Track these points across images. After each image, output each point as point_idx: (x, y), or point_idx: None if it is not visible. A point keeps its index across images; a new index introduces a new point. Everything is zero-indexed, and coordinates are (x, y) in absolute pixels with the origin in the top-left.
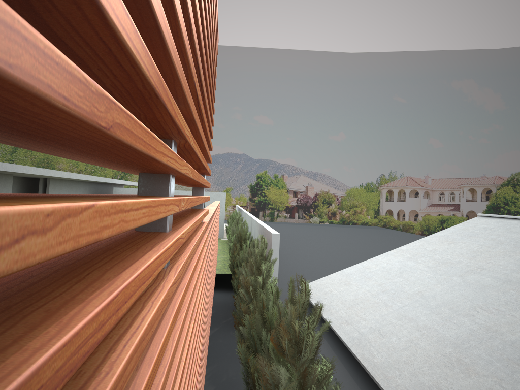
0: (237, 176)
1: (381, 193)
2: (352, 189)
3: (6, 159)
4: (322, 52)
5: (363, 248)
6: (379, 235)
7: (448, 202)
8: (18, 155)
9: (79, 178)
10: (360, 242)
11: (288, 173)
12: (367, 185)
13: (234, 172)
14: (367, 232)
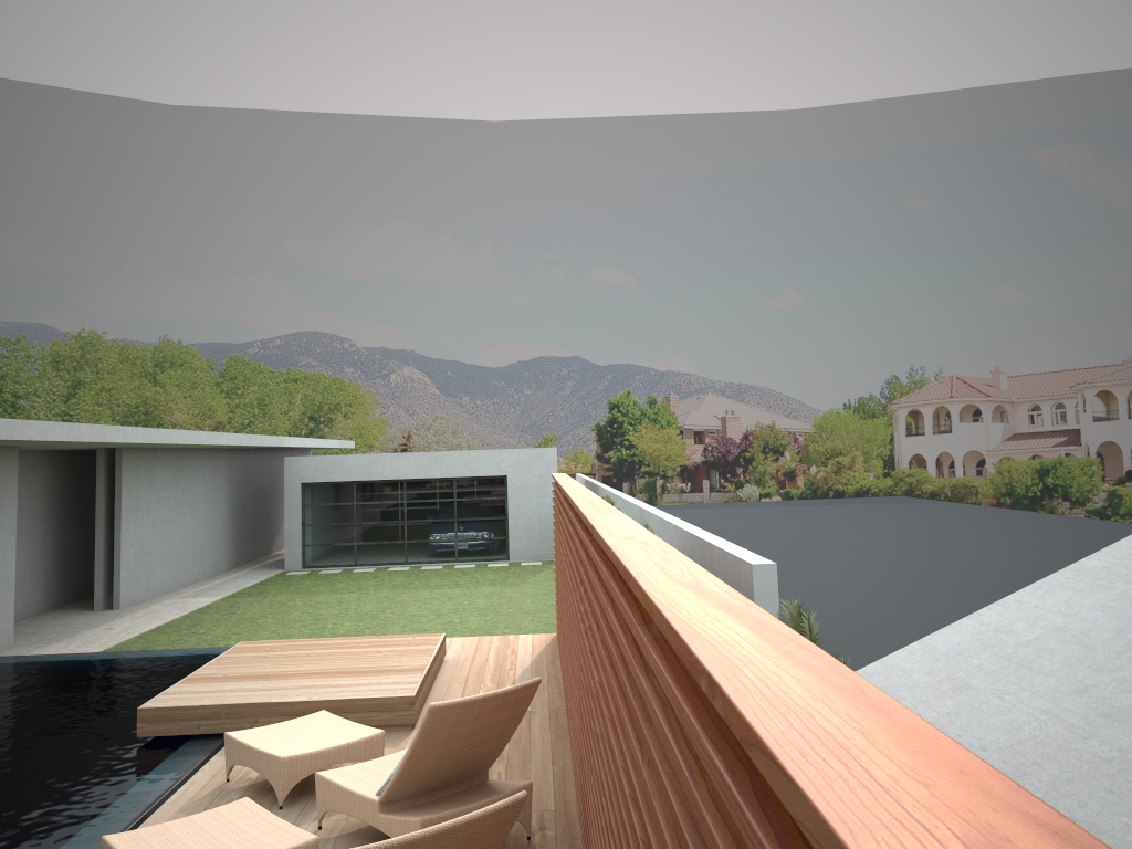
0: (565, 408)
1: (894, 419)
2: (826, 414)
3: (57, 412)
4: (730, 114)
5: (903, 556)
6: (921, 518)
7: (1051, 427)
8: (81, 401)
9: (193, 442)
10: (889, 542)
11: (678, 392)
12: (862, 403)
13: (559, 400)
14: (892, 514)
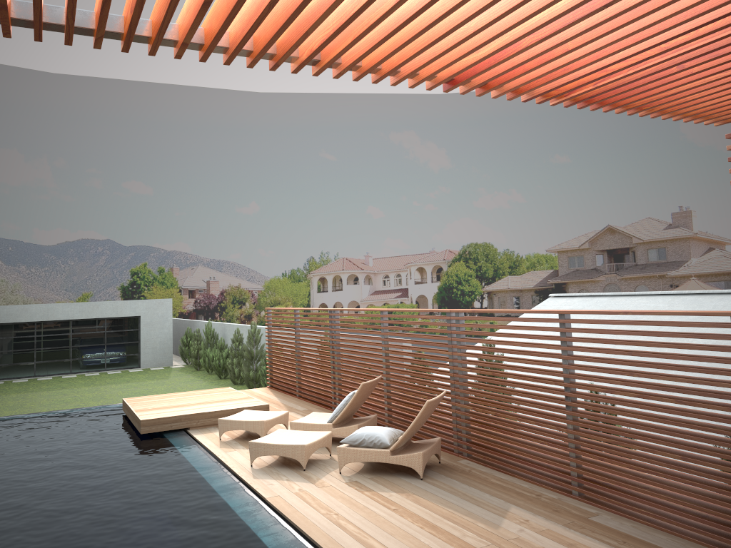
0: (99, 274)
1: (311, 283)
2: (272, 279)
3: None
4: (220, 89)
5: None
6: None
7: (394, 287)
8: None
9: None
10: None
11: (179, 265)
12: (293, 273)
13: (95, 269)
14: None
